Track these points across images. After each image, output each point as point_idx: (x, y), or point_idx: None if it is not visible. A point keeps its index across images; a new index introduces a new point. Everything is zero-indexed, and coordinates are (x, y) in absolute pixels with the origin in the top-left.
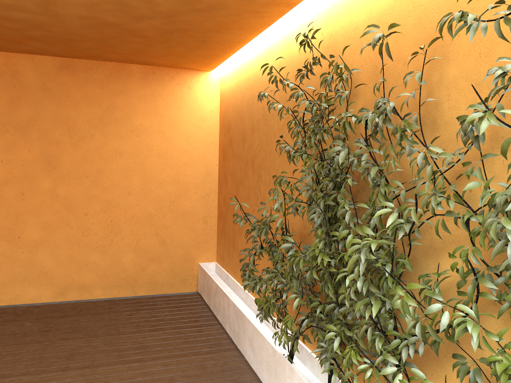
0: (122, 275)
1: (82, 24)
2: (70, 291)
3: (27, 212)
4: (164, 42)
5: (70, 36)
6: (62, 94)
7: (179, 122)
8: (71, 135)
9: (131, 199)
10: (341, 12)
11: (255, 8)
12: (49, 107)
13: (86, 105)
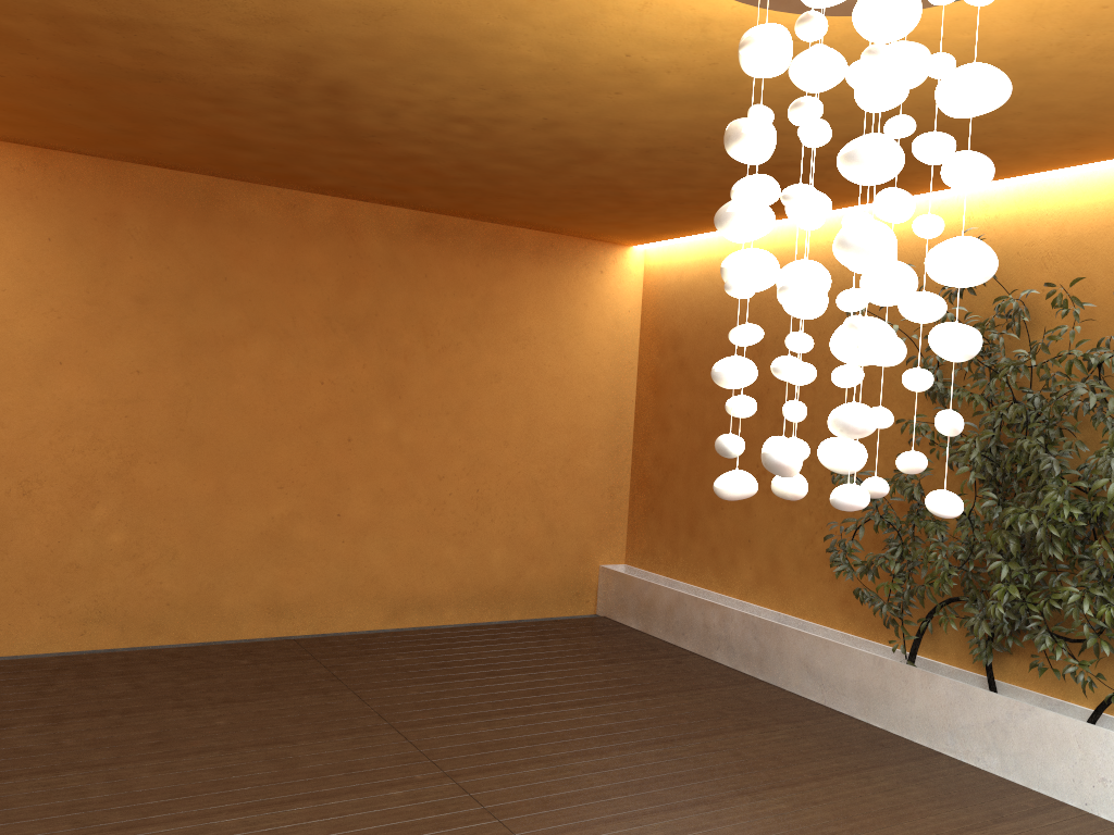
0: (487, 584)
1: (570, 183)
2: (409, 611)
3: (353, 472)
4: (645, 210)
5: (511, 192)
6: (418, 273)
7: (583, 328)
8: (427, 343)
9: (509, 454)
10: (999, 218)
11: (856, 192)
12: (398, 294)
13: (452, 293)
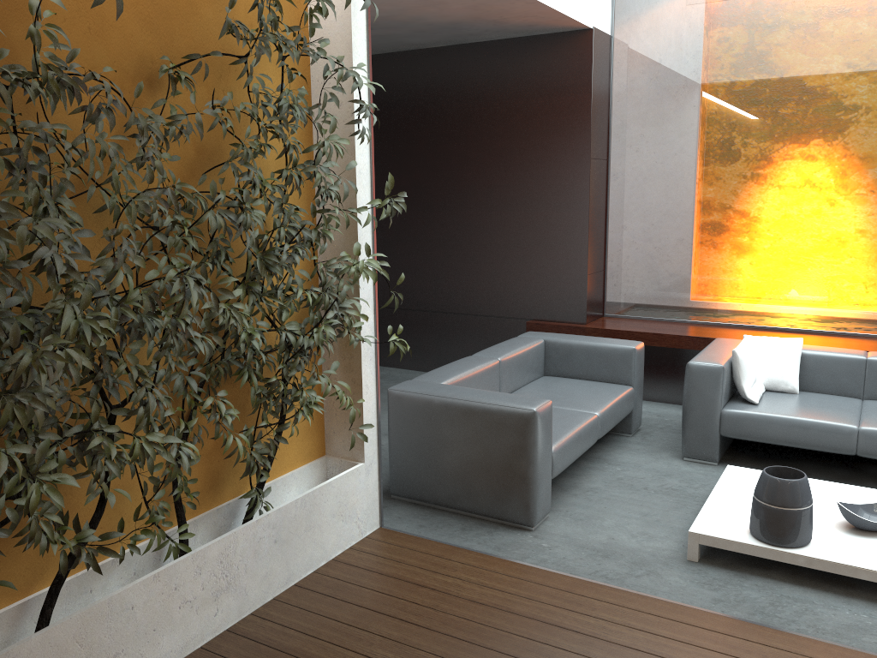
0: None
1: None
2: None
3: None
4: None
5: None
6: None
7: None
8: None
9: None
10: None
11: None
12: None
13: None
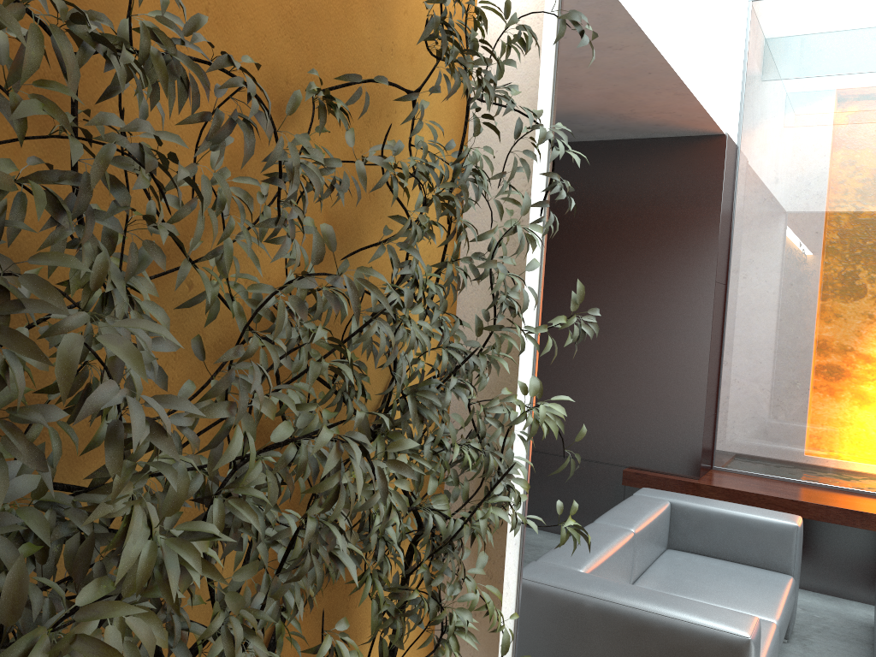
0: None
1: None
2: None
3: None
4: None
5: None
6: None
7: None
8: None
9: None
10: None
11: None
12: None
13: None
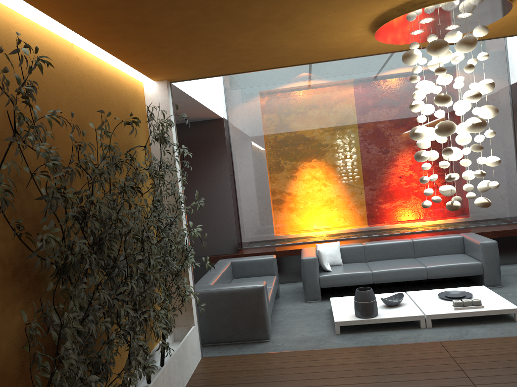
0: None
1: None
2: None
3: None
4: None
5: None
6: None
7: None
8: None
9: None
10: None
11: None
12: None
13: None
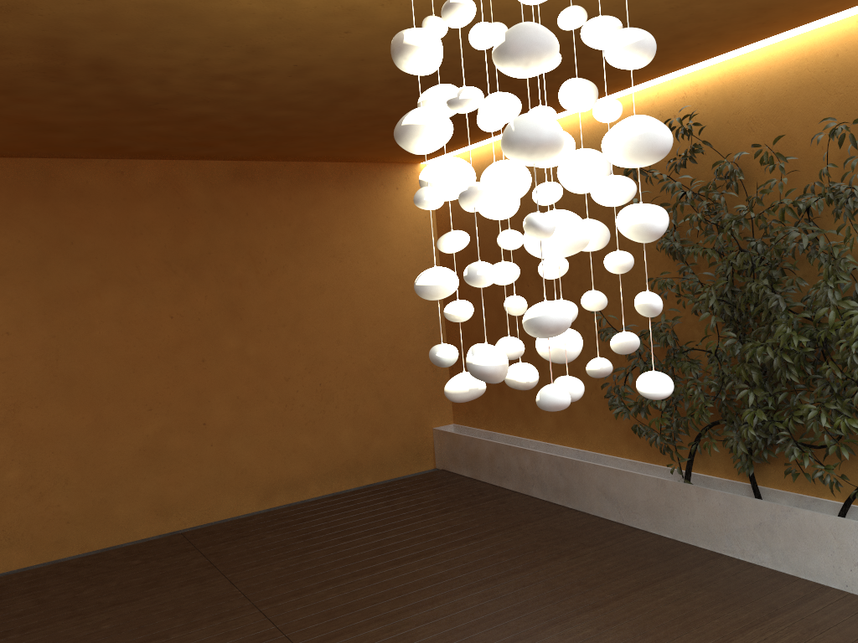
0: (340, 459)
1: (344, 119)
2: (277, 492)
3: (211, 386)
4: None
5: (300, 133)
6: (240, 212)
7: (389, 237)
8: (257, 270)
9: (342, 350)
10: (708, 94)
11: None
12: (225, 233)
13: (272, 225)
